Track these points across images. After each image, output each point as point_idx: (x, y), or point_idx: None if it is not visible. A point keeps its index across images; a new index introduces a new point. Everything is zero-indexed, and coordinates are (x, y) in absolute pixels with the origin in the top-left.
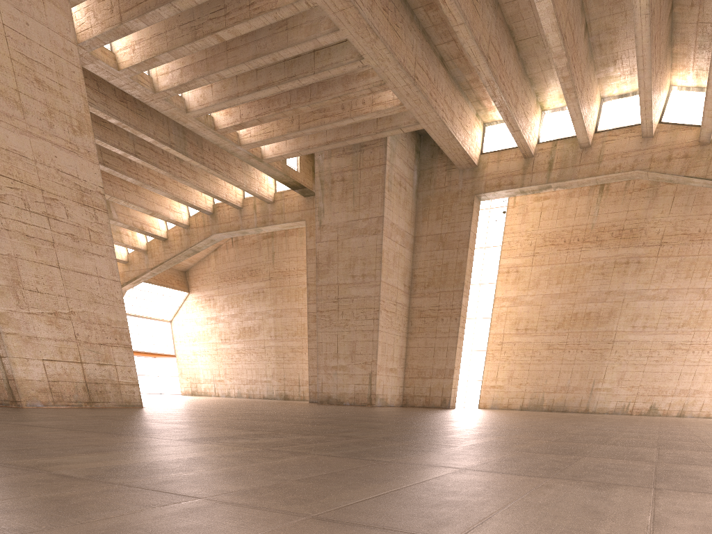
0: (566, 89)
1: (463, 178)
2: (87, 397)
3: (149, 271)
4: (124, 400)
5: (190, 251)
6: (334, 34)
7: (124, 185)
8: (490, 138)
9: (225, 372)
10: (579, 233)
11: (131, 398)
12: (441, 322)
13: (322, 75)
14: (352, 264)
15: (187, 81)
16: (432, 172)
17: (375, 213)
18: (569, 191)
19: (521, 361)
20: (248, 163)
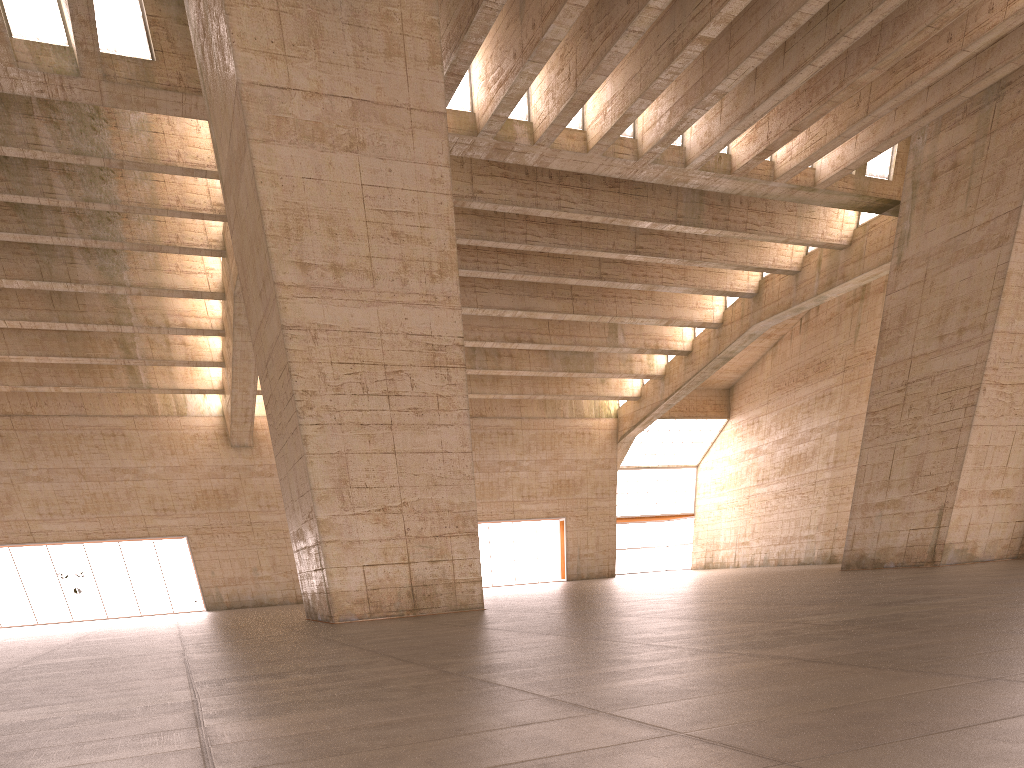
0: None
1: None
2: (411, 603)
3: (661, 403)
4: (458, 602)
5: (719, 360)
6: None
7: (633, 296)
8: None
9: (753, 529)
10: None
11: (469, 598)
12: None
13: (887, 6)
14: (944, 315)
15: (675, 123)
16: None
17: (1006, 205)
18: None
19: None
20: (793, 201)
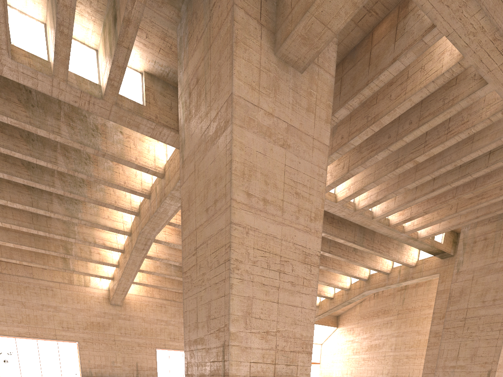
0: None
1: None
2: None
3: (317, 316)
4: None
5: (346, 302)
6: None
7: None
8: None
9: (351, 372)
10: None
11: None
12: None
13: (494, 166)
14: (484, 293)
15: (380, 198)
16: None
17: None
18: None
19: None
20: (405, 243)
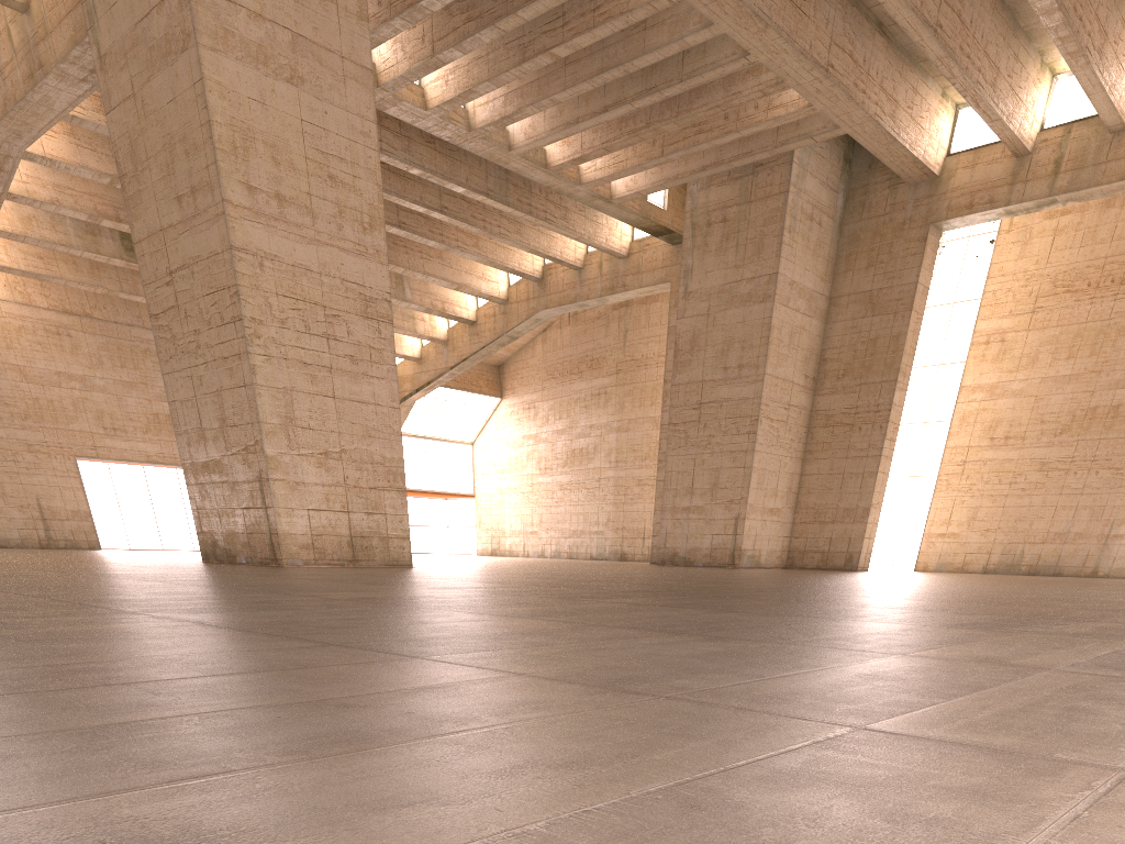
0: (1068, 53)
1: (914, 198)
2: (351, 554)
3: (447, 371)
4: (391, 557)
5: (506, 338)
6: (706, 30)
7: (423, 251)
8: (964, 128)
9: (541, 519)
10: (1115, 270)
11: (400, 555)
12: (857, 434)
13: (693, 82)
14: (726, 350)
15: (511, 111)
16: (867, 192)
17: (766, 268)
18: (1107, 197)
19: (992, 491)
20: (591, 207)
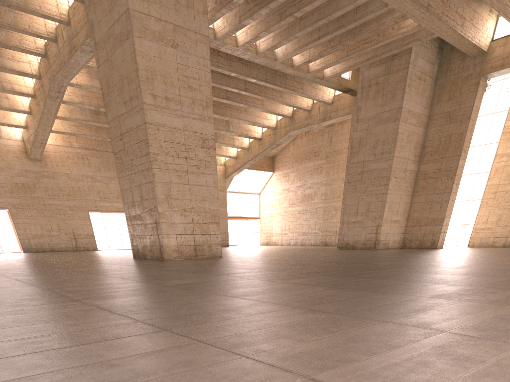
0: None
1: (474, 63)
2: (194, 253)
3: (248, 162)
4: (212, 253)
5: (275, 145)
6: None
7: (238, 108)
8: (501, 26)
9: (289, 227)
10: None
11: (216, 252)
12: (439, 182)
13: (361, 21)
14: (375, 145)
15: (275, 43)
16: (449, 63)
17: (396, 105)
18: None
19: (509, 206)
20: (314, 82)
